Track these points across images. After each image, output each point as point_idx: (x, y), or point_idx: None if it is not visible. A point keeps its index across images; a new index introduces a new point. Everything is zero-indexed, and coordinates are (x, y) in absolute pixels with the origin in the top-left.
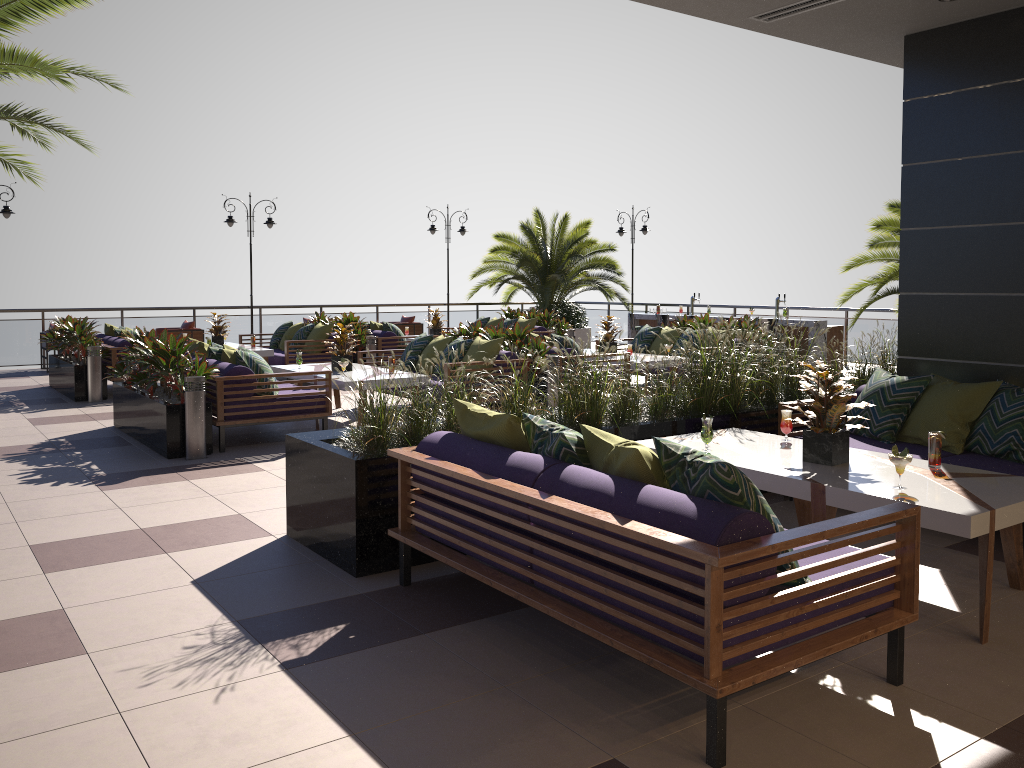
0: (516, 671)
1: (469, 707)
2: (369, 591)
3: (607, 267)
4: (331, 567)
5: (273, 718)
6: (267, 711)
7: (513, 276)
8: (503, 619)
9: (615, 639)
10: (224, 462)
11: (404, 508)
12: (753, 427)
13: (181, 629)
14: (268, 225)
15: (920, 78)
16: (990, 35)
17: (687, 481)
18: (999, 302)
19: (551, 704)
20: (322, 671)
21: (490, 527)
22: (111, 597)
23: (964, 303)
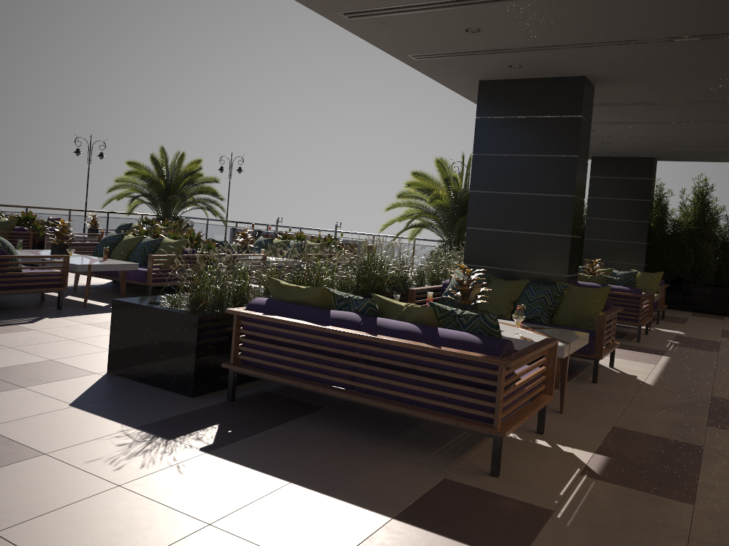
0: (351, 442)
1: (344, 462)
2: (211, 405)
3: (213, 194)
4: (166, 392)
5: (231, 478)
6: (223, 475)
7: (143, 194)
8: (314, 416)
9: (431, 414)
10: None
11: (235, 348)
12: None
13: (101, 434)
14: None
15: (486, 106)
16: (526, 89)
17: (460, 325)
18: (522, 236)
19: (387, 456)
20: (233, 451)
21: (321, 356)
22: (15, 418)
23: (503, 236)
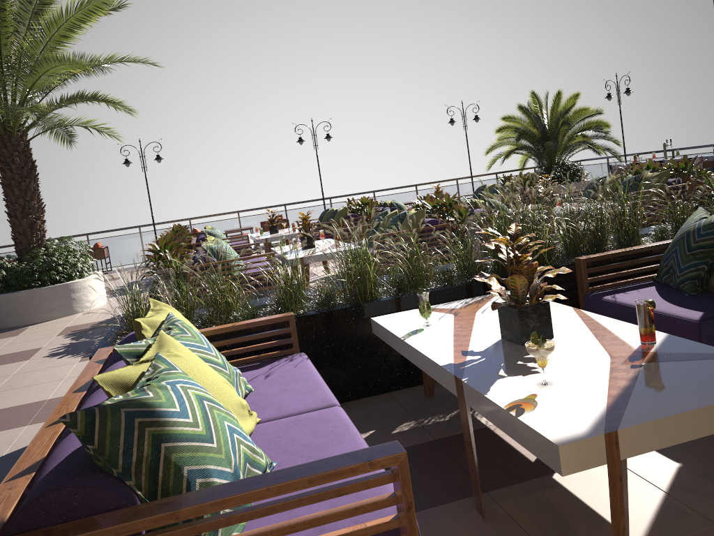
0: None
1: None
2: None
3: (595, 128)
4: None
5: None
6: None
7: (515, 148)
8: None
9: None
10: None
11: None
12: (557, 283)
13: None
14: (327, 139)
15: None
16: None
17: None
18: None
19: None
20: None
21: None
22: None
23: None
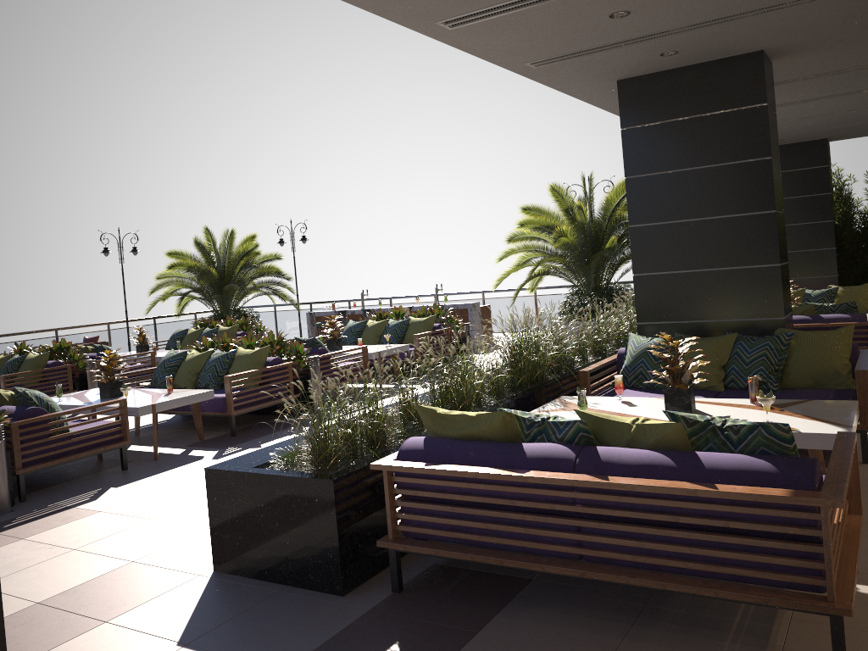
0: (599, 642)
1: None
2: (373, 606)
3: (277, 274)
4: (305, 592)
5: None
6: None
7: (193, 289)
8: (524, 599)
9: (720, 589)
10: (40, 511)
11: (393, 517)
12: (559, 393)
13: None
14: None
15: (633, 112)
16: (684, 81)
17: (727, 443)
18: (712, 275)
19: None
20: None
21: (525, 517)
22: None
23: (685, 278)
